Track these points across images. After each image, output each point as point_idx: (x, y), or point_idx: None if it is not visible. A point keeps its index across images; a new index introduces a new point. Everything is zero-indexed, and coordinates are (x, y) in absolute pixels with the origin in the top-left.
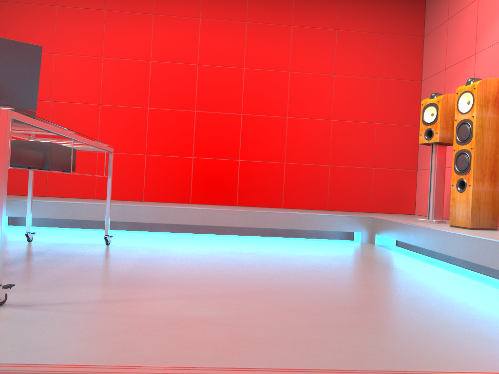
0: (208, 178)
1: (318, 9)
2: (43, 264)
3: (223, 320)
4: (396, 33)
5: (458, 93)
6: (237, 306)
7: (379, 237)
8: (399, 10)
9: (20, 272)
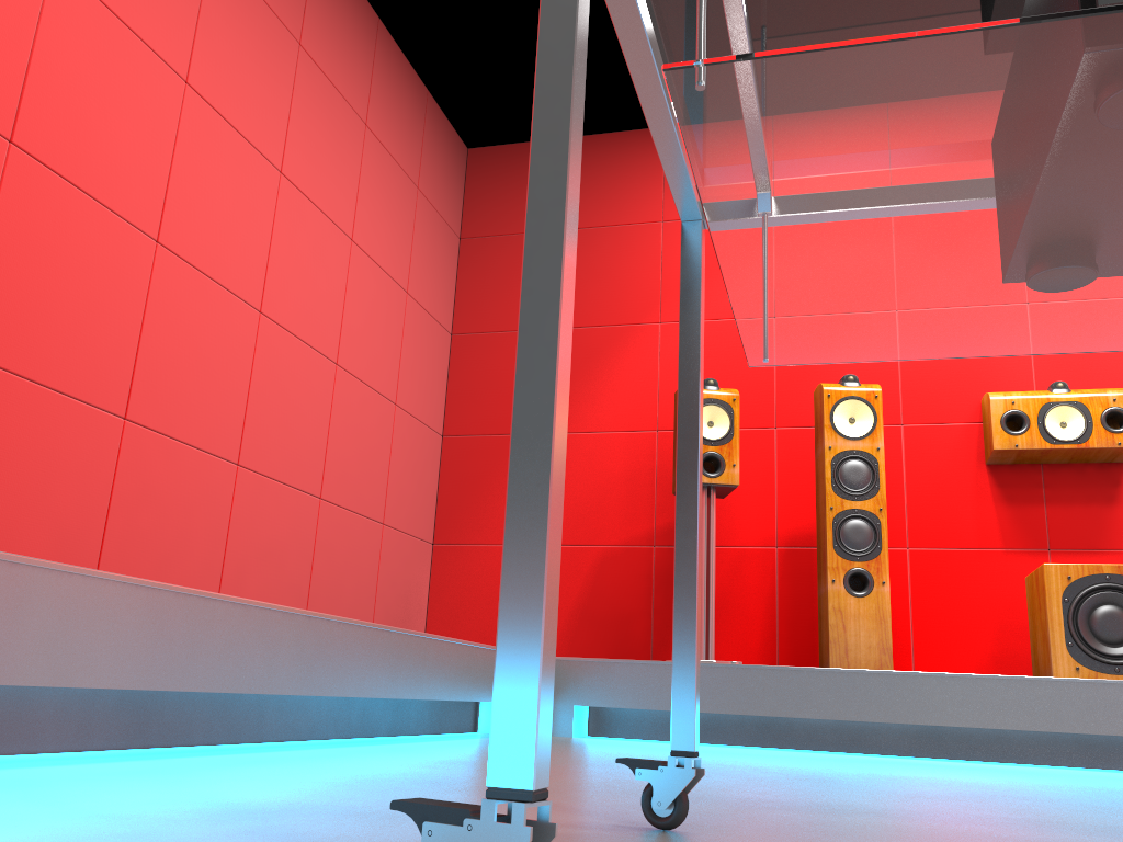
0: (6, 472)
1: (345, 46)
2: None
3: None
4: (434, 204)
5: (832, 397)
6: None
7: (576, 715)
8: (441, 156)
9: None
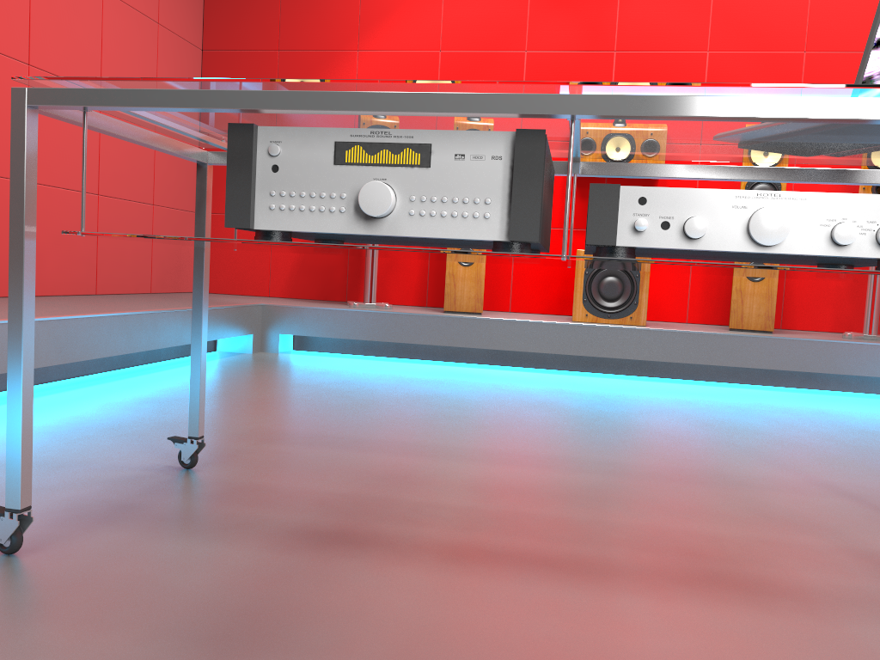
0: None
1: None
2: (545, 530)
3: (867, 460)
4: None
5: None
6: (795, 449)
7: (282, 340)
8: None
9: (672, 548)
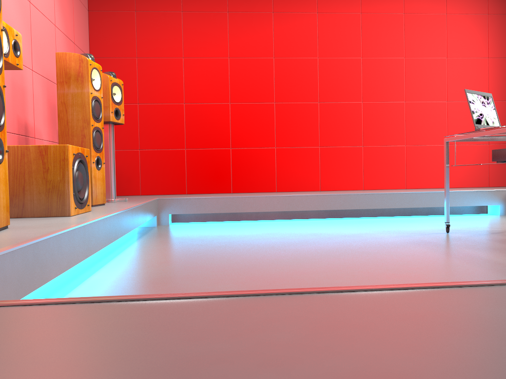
0: None
1: None
2: None
3: (337, 234)
4: None
5: None
6: (336, 238)
7: None
8: None
9: None
